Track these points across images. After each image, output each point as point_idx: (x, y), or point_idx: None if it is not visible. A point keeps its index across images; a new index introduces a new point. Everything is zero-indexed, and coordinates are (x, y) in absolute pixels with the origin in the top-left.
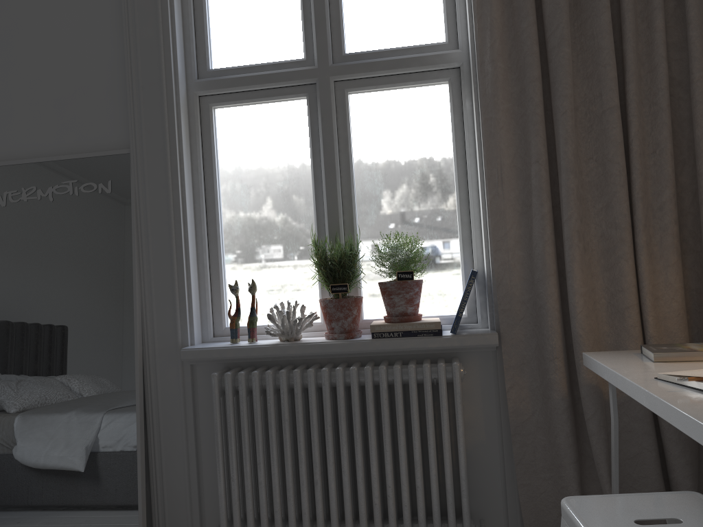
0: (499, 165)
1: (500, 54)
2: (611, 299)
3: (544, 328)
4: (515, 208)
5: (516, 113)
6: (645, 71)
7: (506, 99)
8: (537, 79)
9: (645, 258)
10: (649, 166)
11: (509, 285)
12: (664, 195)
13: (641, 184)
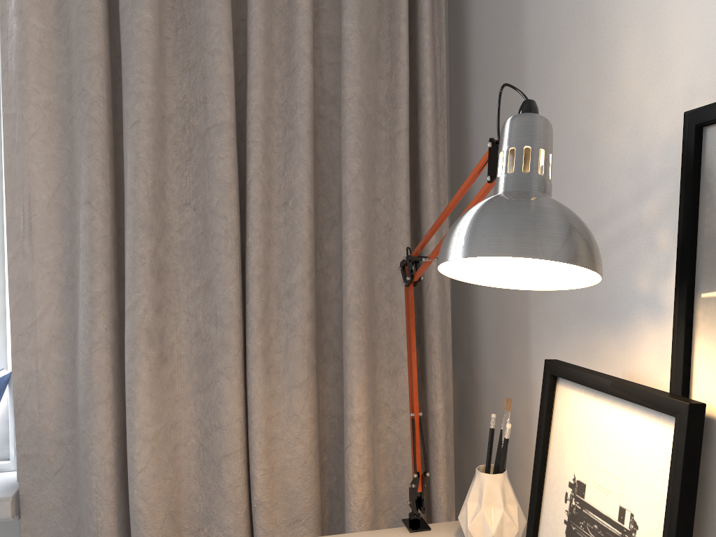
0: (27, 201)
1: (38, 3)
2: (205, 439)
3: (87, 493)
4: (55, 279)
5: (65, 113)
6: (282, 73)
7: (47, 85)
8: (97, 57)
9: (259, 375)
10: (279, 225)
11: (36, 413)
12: (295, 274)
13: (260, 254)
